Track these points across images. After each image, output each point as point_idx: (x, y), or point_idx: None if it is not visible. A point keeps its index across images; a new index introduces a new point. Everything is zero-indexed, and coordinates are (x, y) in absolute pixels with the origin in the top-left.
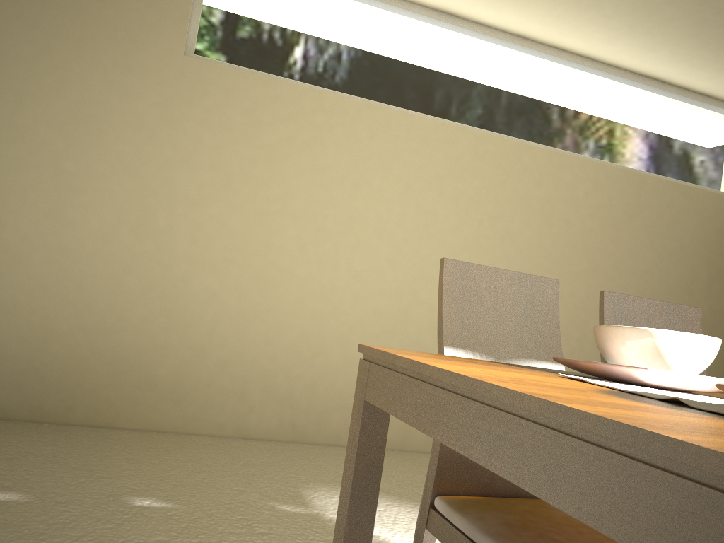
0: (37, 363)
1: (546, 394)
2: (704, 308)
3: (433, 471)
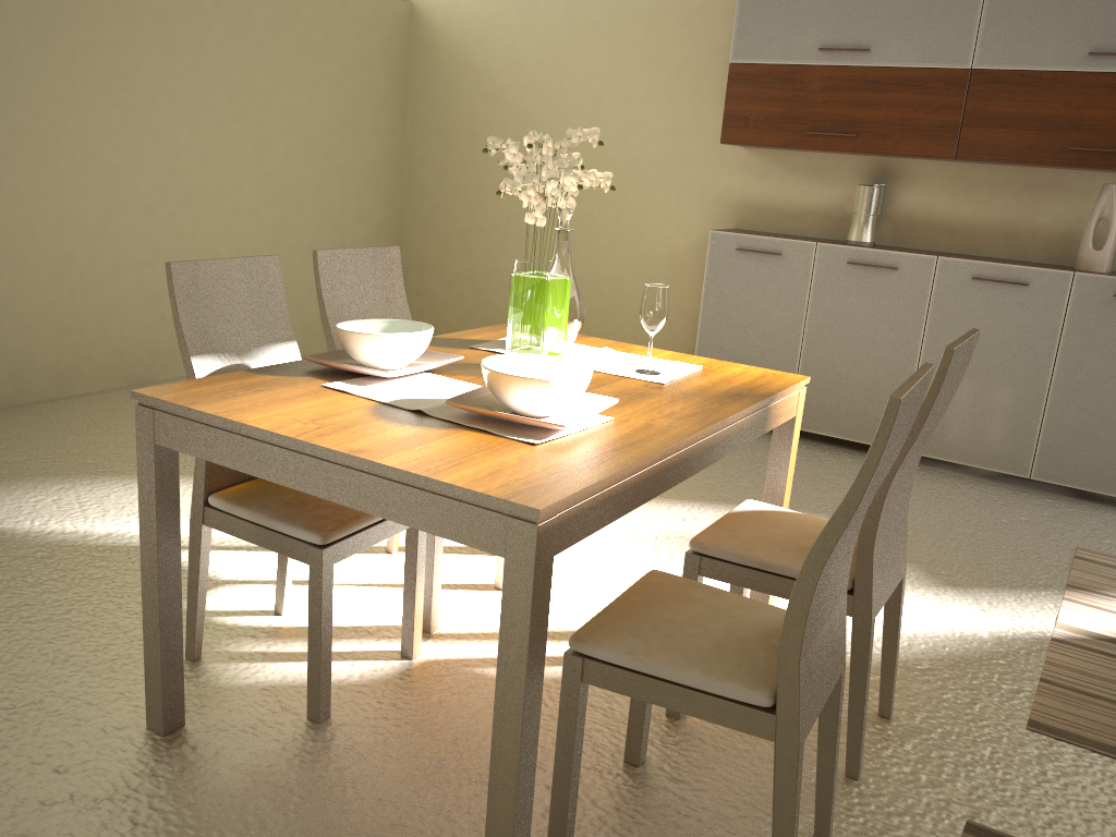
0: None
1: (359, 447)
2: (372, 149)
3: (203, 475)
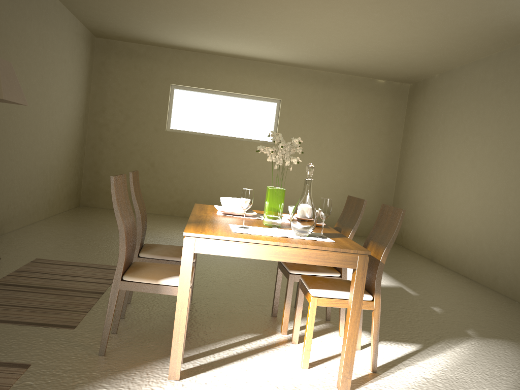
0: (515, 271)
1: None
2: None
3: None
